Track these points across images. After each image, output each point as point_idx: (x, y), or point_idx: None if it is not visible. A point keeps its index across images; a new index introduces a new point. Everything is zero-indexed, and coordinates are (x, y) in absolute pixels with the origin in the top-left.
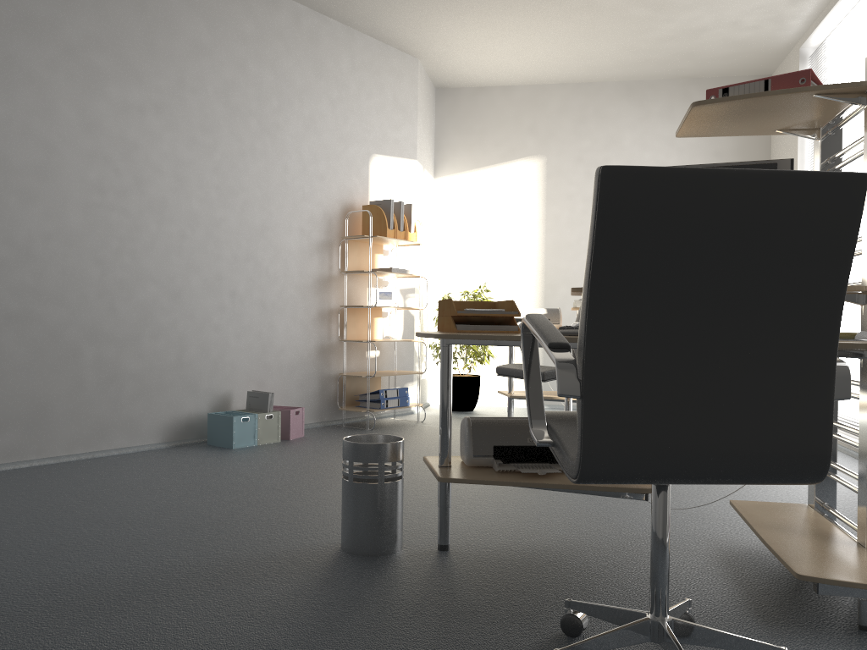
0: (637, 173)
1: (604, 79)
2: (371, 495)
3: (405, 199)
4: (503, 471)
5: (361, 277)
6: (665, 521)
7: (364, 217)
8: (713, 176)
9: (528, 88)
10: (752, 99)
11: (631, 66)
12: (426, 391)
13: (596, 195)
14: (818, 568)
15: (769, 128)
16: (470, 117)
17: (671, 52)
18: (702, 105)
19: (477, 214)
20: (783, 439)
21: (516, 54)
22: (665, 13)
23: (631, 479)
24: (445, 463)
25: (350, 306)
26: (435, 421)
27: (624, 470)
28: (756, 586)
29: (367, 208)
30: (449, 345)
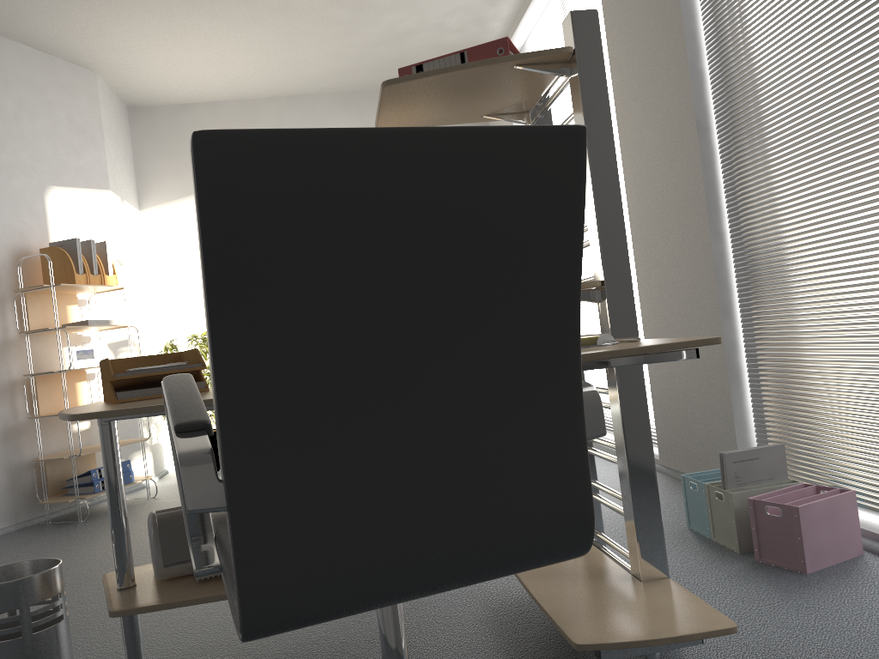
0: (254, 141)
1: (317, 90)
2: (13, 657)
3: (100, 237)
4: (207, 579)
5: (51, 335)
6: (400, 642)
7: (44, 263)
8: (375, 139)
9: (237, 103)
10: (448, 74)
11: (343, 75)
12: (162, 457)
13: (194, 180)
14: (597, 627)
15: (475, 113)
16: (173, 138)
17: (382, 59)
18: (394, 84)
19: (196, 247)
20: (531, 509)
21: (214, 64)
22: (367, 14)
23: (326, 617)
24: (126, 583)
25: (37, 374)
26: (171, 493)
27: (313, 608)
28: (534, 655)
29: (46, 252)
30: (110, 422)
